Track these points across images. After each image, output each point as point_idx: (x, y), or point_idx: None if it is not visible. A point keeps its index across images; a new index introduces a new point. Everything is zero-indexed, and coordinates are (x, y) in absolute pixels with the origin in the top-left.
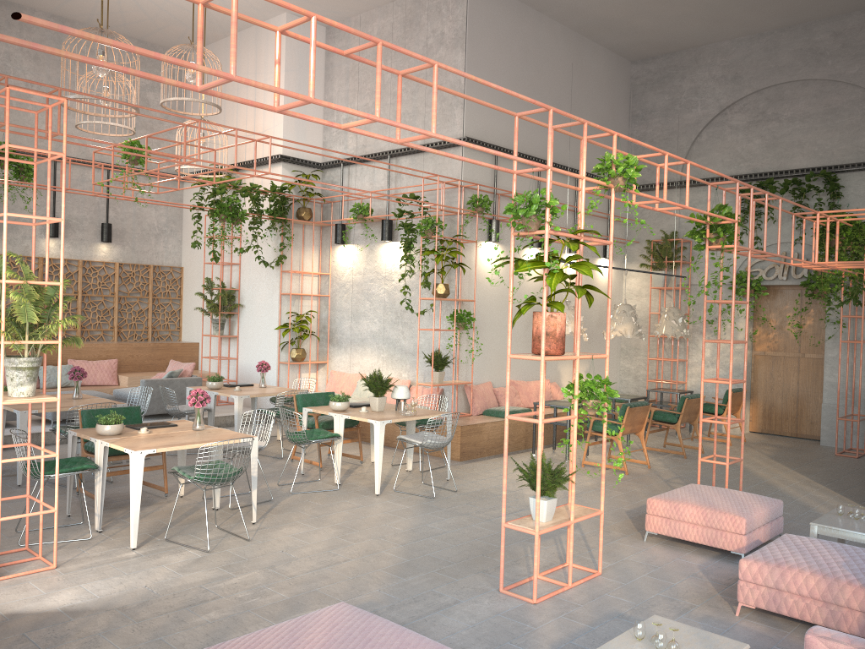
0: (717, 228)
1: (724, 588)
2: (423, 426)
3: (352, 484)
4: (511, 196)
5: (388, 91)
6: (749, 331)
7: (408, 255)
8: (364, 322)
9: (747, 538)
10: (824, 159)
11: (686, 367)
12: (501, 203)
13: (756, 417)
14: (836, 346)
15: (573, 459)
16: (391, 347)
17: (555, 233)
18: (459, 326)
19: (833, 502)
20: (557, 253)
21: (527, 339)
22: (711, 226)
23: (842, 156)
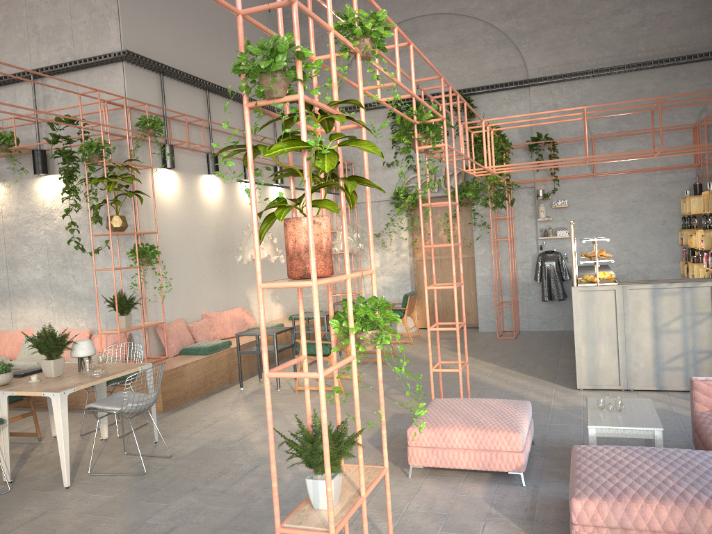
0: (426, 127)
1: (531, 526)
2: (116, 383)
3: (30, 477)
4: (182, 120)
5: (23, 2)
6: (410, 240)
7: (71, 187)
8: (24, 270)
9: (524, 455)
10: (458, 84)
11: (360, 278)
12: (172, 127)
13: (422, 315)
14: (483, 245)
15: (358, 414)
16: (62, 295)
17: (311, 100)
18: (143, 262)
19: (534, 386)
20: (312, 131)
21: (214, 268)
22: (418, 127)
23: (472, 81)
